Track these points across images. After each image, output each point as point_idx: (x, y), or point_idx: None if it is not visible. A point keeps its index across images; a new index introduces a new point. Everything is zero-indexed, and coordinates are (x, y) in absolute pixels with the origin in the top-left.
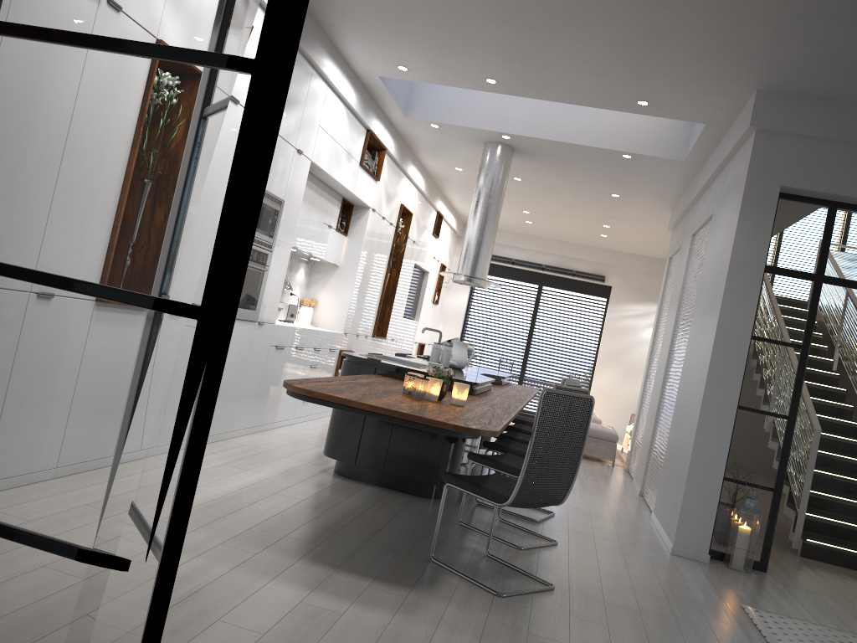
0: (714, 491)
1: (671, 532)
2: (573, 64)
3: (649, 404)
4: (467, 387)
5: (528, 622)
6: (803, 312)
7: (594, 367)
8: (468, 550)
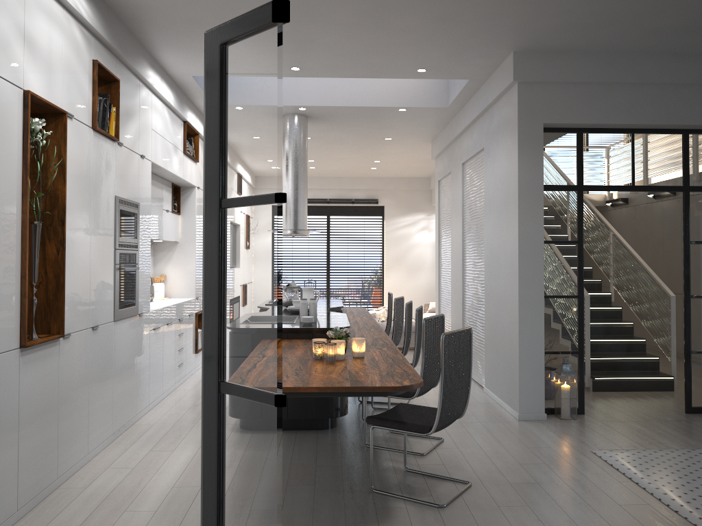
0: (540, 365)
1: (513, 402)
2: (369, 48)
3: (451, 299)
4: (364, 340)
5: (477, 524)
6: (574, 216)
7: (383, 272)
8: (390, 470)
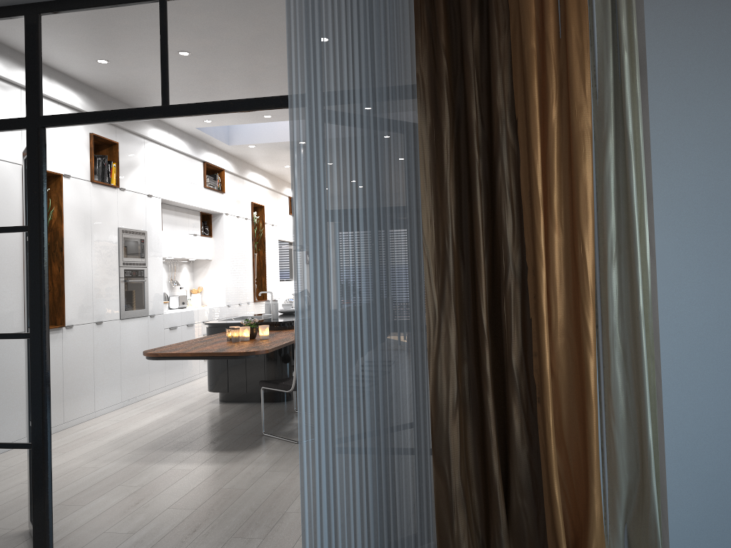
0: None
1: None
2: None
3: None
4: (267, 327)
5: None
6: None
7: None
8: (293, 424)
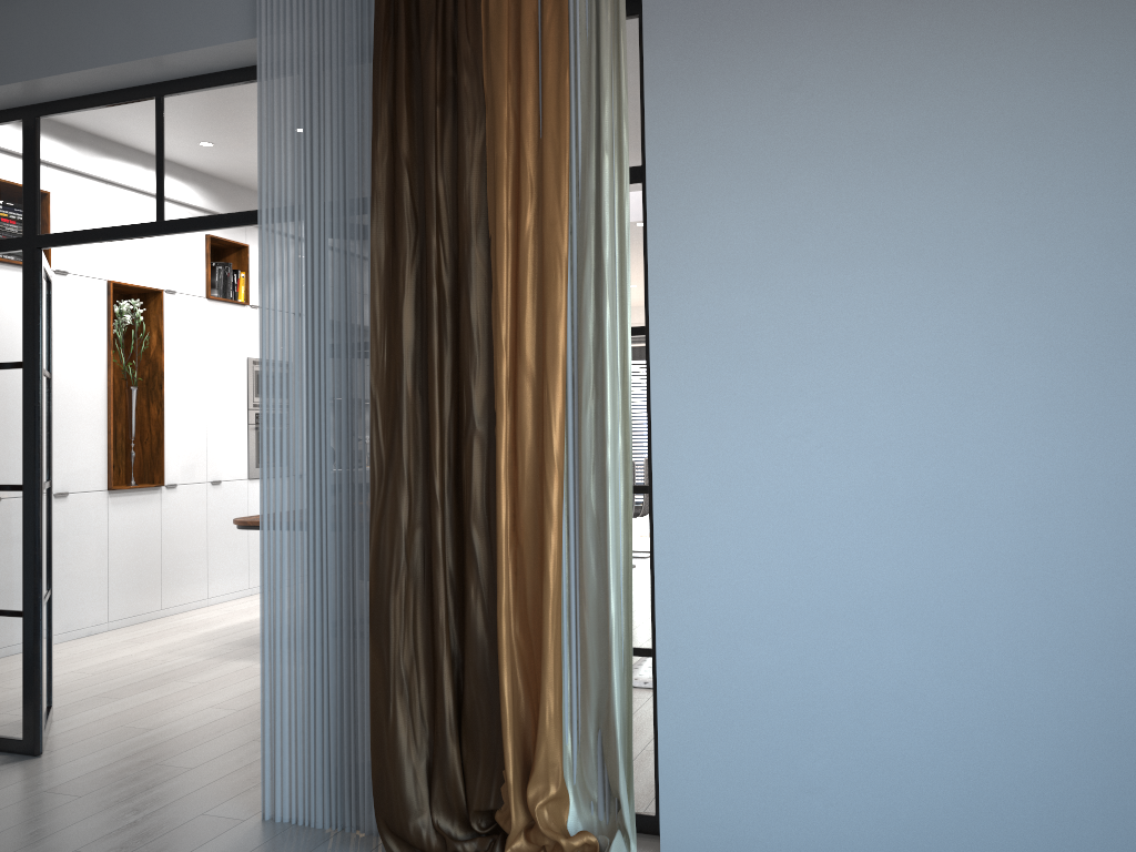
0: None
1: None
2: None
3: None
4: None
5: None
6: None
7: None
8: None
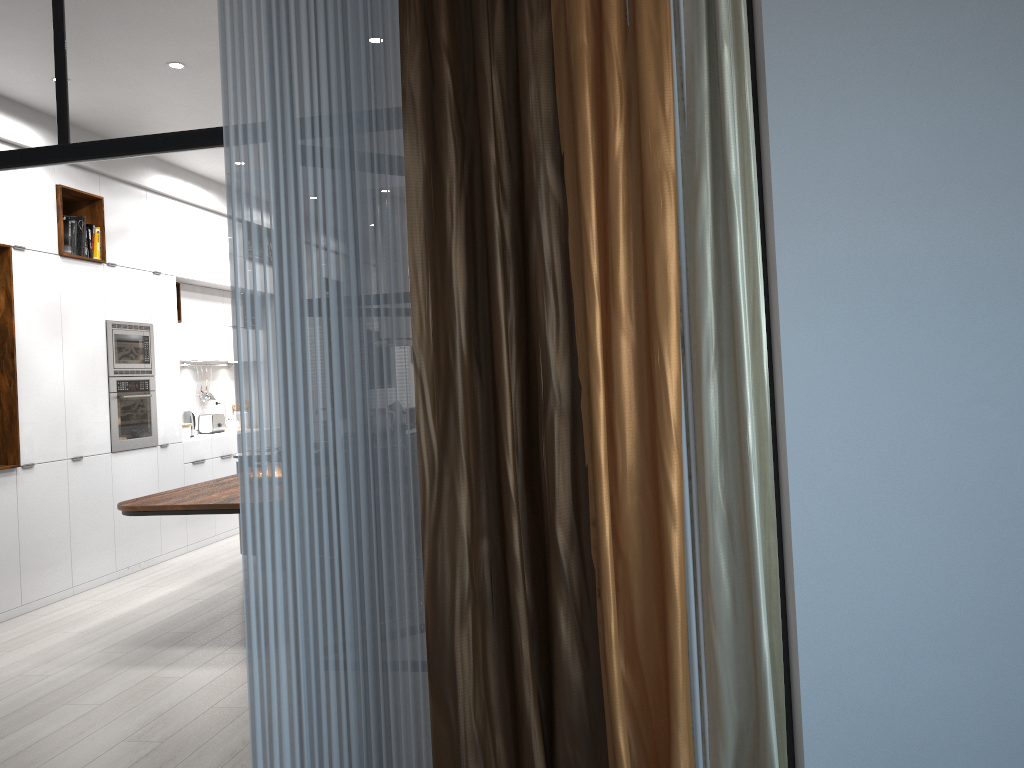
0: None
1: None
2: None
3: None
4: None
5: None
6: None
7: None
8: None
